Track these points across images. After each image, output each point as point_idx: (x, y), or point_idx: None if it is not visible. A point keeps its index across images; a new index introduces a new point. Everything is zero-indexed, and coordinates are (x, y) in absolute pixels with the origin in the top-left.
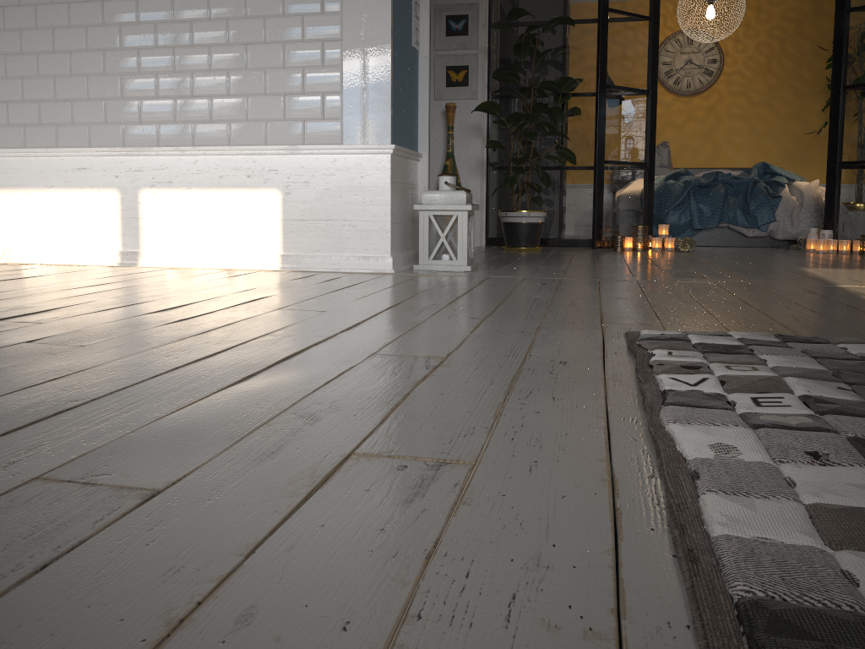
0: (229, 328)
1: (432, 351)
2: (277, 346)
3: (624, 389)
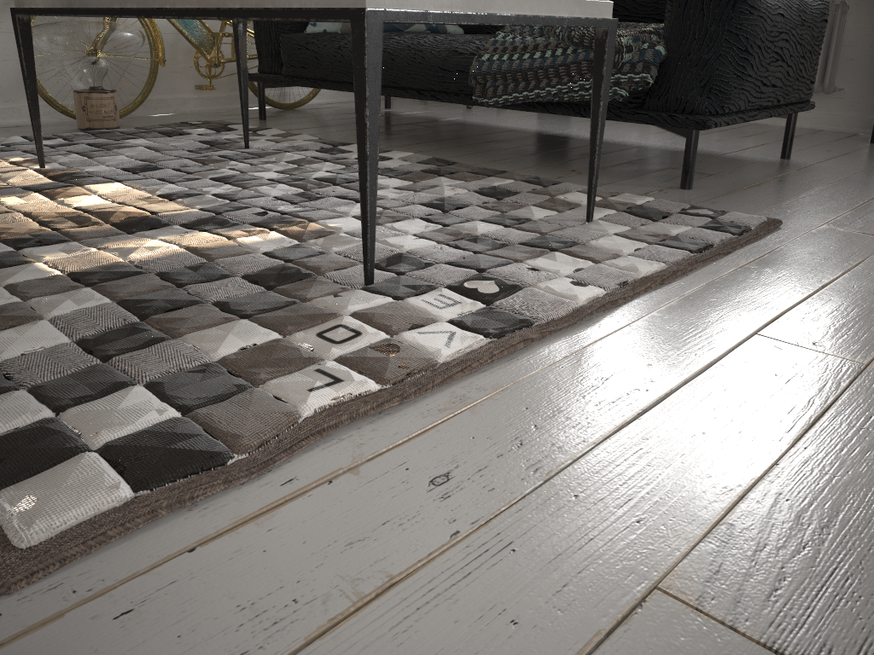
0: None
1: None
2: None
3: (485, 380)
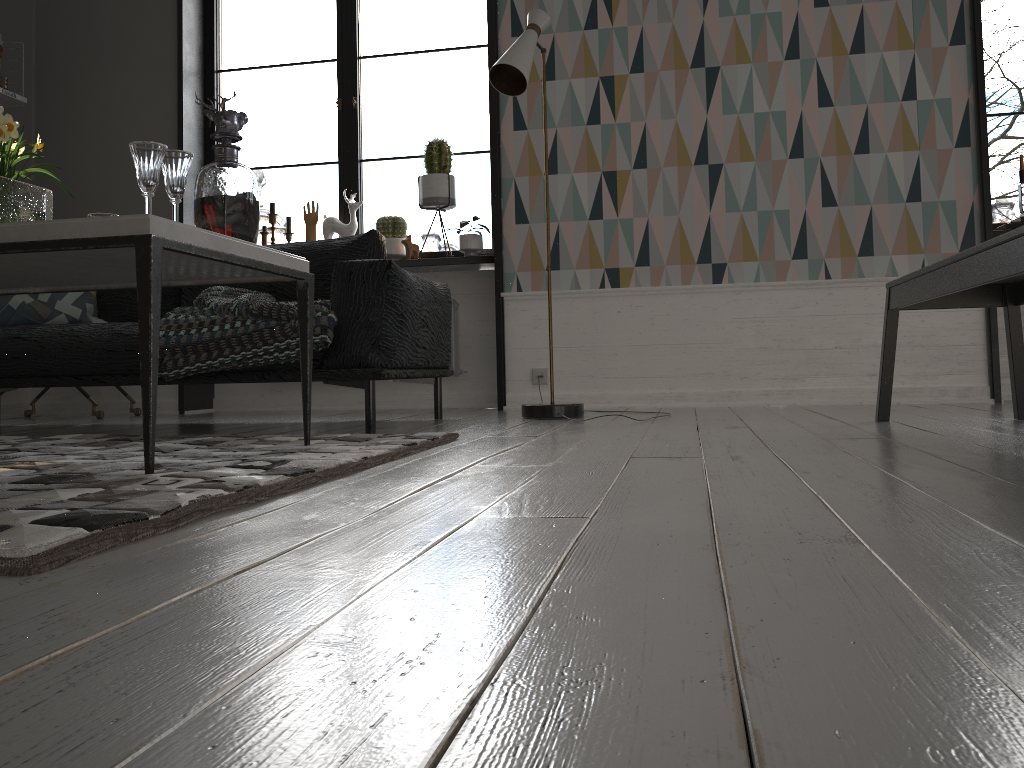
0: (1014, 558)
1: (496, 525)
2: (769, 522)
3: (300, 494)
